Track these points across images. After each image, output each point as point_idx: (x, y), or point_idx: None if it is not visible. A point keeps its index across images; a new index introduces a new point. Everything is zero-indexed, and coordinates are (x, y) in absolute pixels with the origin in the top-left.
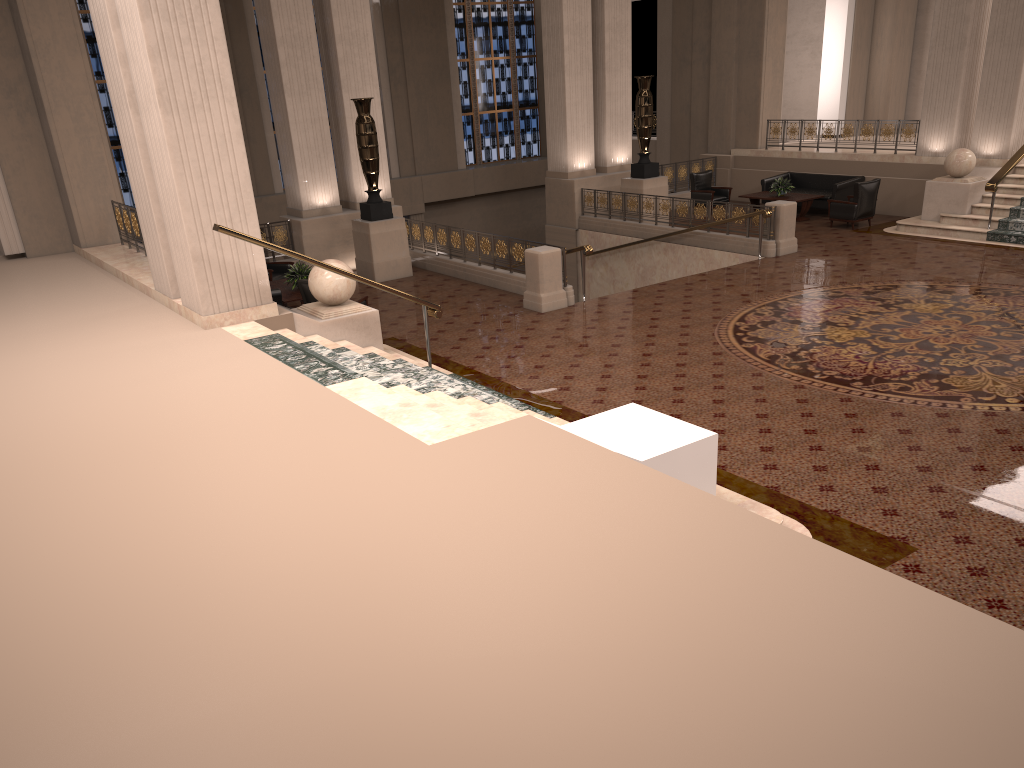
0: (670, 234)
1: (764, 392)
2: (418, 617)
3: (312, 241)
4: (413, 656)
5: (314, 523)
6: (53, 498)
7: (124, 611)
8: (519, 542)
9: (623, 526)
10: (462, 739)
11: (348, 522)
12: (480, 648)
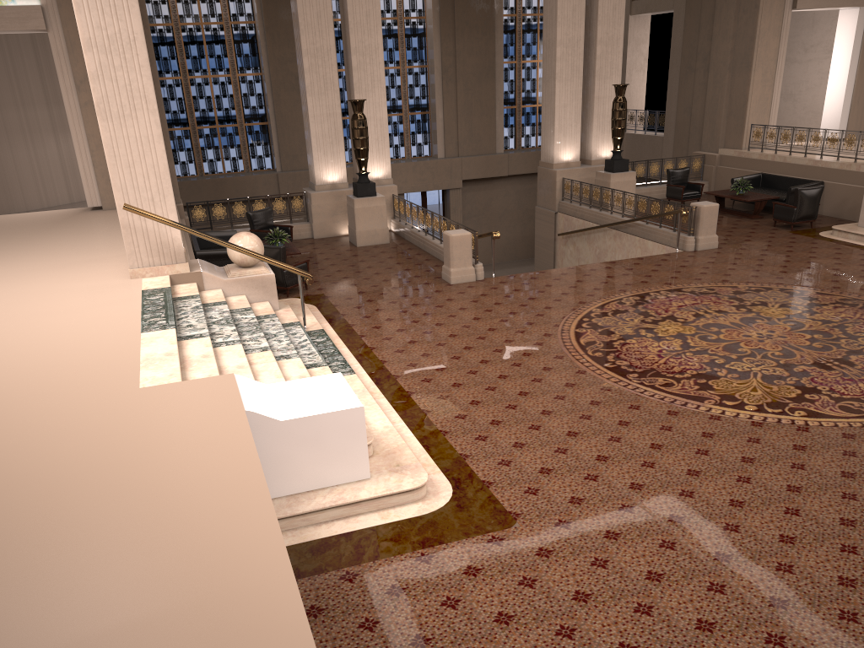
0: (615, 223)
1: (548, 373)
2: None
3: (319, 210)
4: None
5: None
6: None
7: None
8: (90, 470)
9: (168, 469)
10: None
11: (16, 437)
12: None
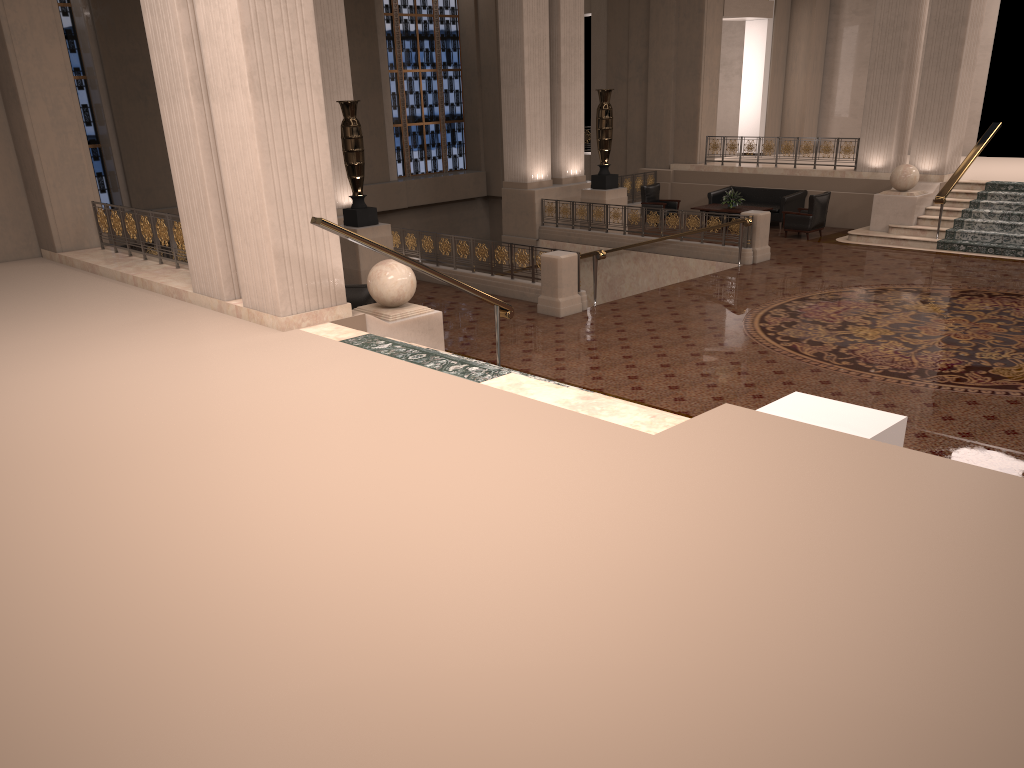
0: (643, 243)
1: (834, 386)
2: (822, 596)
3: None
4: (858, 634)
5: (612, 513)
6: (286, 502)
7: (494, 611)
8: (847, 521)
9: (934, 501)
10: (995, 708)
11: (648, 511)
12: (918, 621)
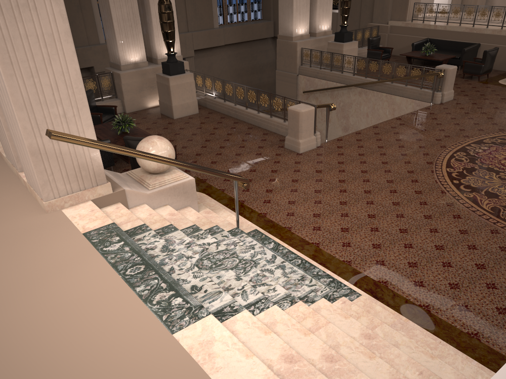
0: (366, 83)
1: None
2: None
3: (128, 87)
4: None
5: None
6: None
7: None
8: None
9: None
10: None
11: None
12: None
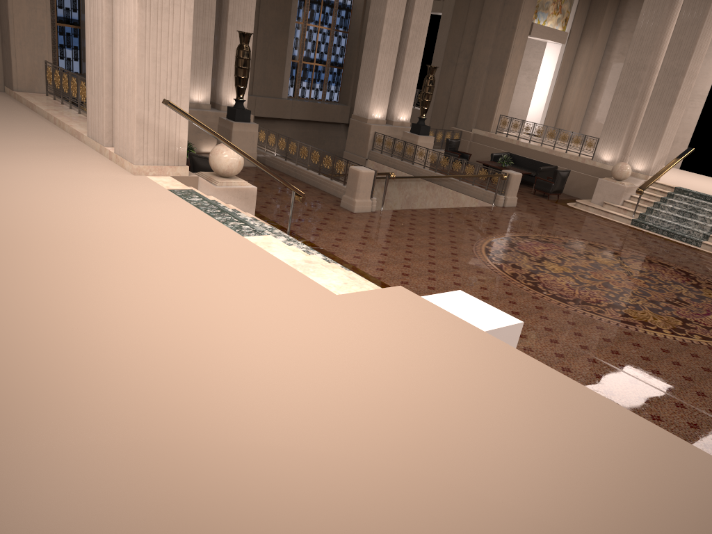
0: (434, 176)
1: (513, 297)
2: (374, 421)
3: None
4: (381, 450)
5: (271, 338)
6: (54, 283)
7: (144, 382)
8: (427, 377)
9: (494, 377)
10: (439, 516)
11: (297, 342)
12: (427, 450)
